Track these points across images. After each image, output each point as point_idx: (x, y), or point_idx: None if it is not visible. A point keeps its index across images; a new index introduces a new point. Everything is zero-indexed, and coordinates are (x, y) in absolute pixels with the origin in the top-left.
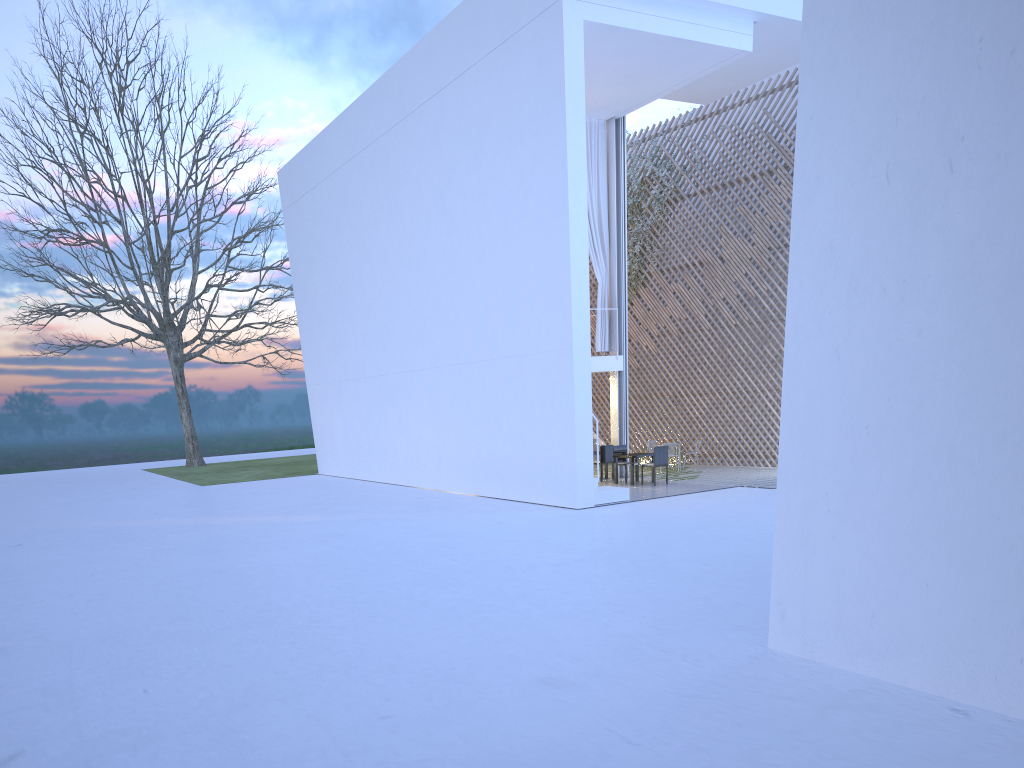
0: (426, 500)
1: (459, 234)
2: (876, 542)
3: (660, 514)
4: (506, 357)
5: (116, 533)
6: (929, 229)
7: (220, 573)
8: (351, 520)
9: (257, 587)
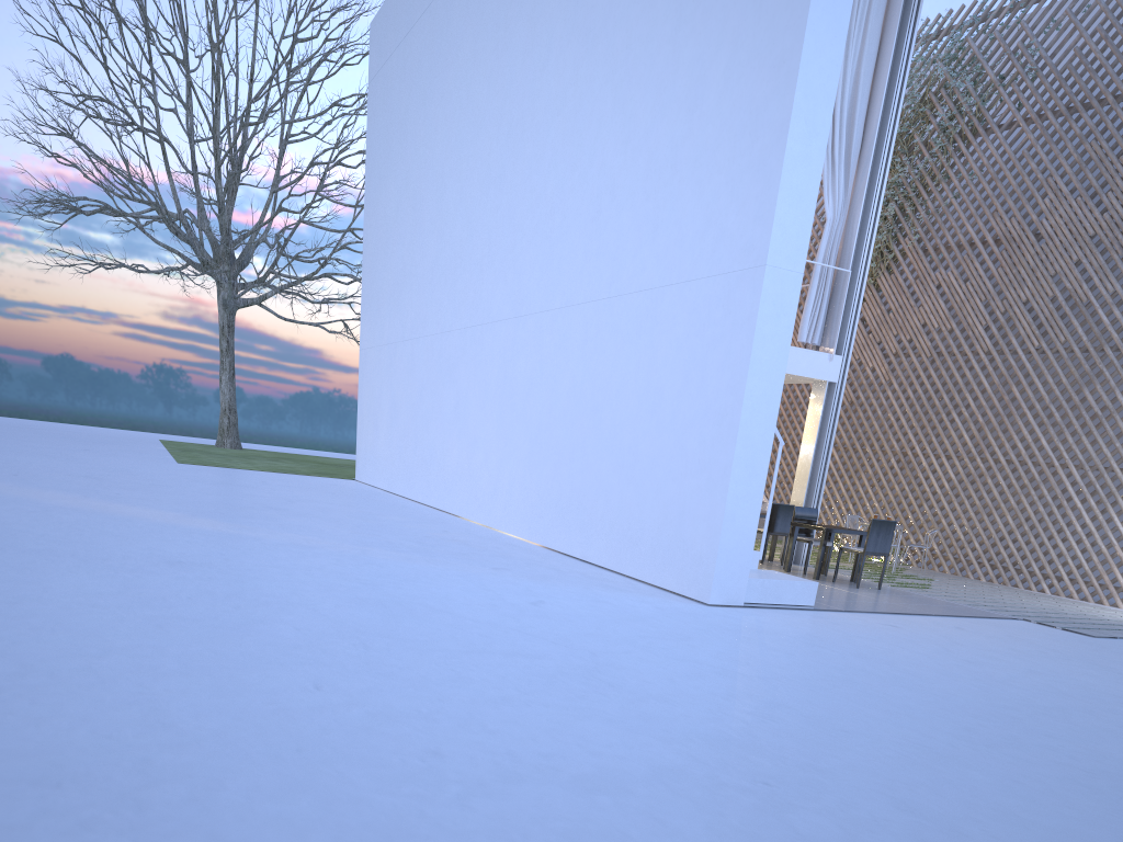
0: (451, 537)
1: (593, 59)
2: None
3: (885, 652)
4: (632, 292)
5: None
6: None
7: None
8: (273, 542)
9: None
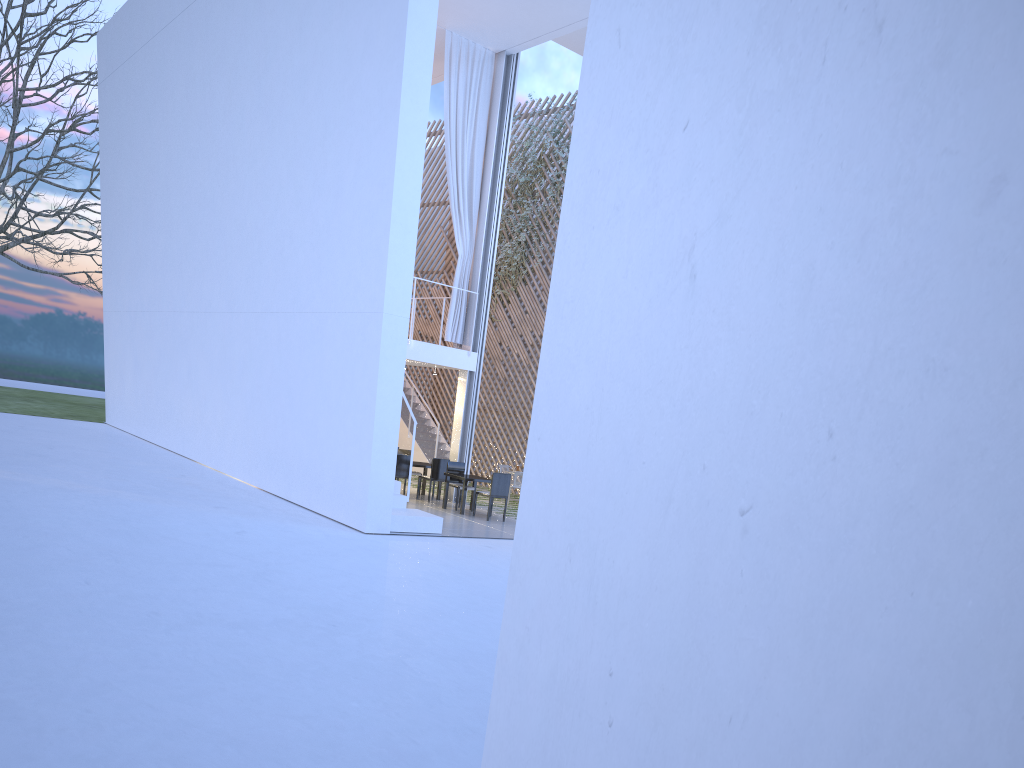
0: (186, 481)
1: (273, 136)
2: None
3: (466, 563)
4: (307, 312)
5: None
6: None
7: None
8: (41, 487)
9: None
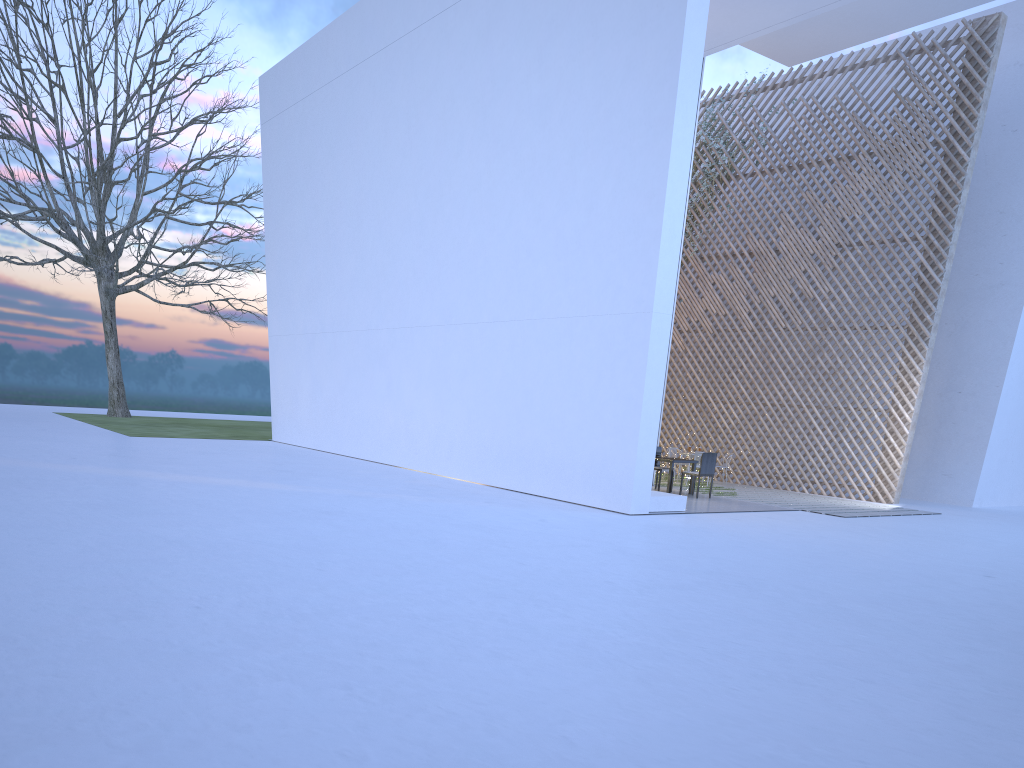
0: (424, 483)
1: (503, 160)
2: None
3: (743, 532)
4: (551, 318)
5: (20, 476)
6: None
7: (180, 546)
8: (340, 495)
9: (245, 574)
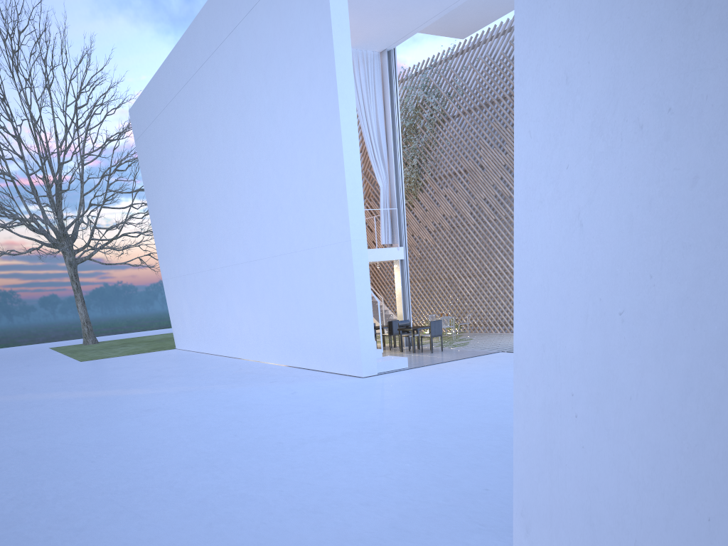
0: (244, 371)
1: (258, 149)
2: (638, 459)
3: (431, 381)
4: (300, 250)
5: None
6: (707, 26)
7: (21, 455)
8: (173, 393)
9: (40, 473)
